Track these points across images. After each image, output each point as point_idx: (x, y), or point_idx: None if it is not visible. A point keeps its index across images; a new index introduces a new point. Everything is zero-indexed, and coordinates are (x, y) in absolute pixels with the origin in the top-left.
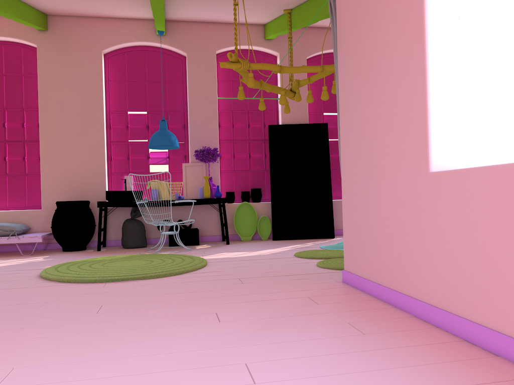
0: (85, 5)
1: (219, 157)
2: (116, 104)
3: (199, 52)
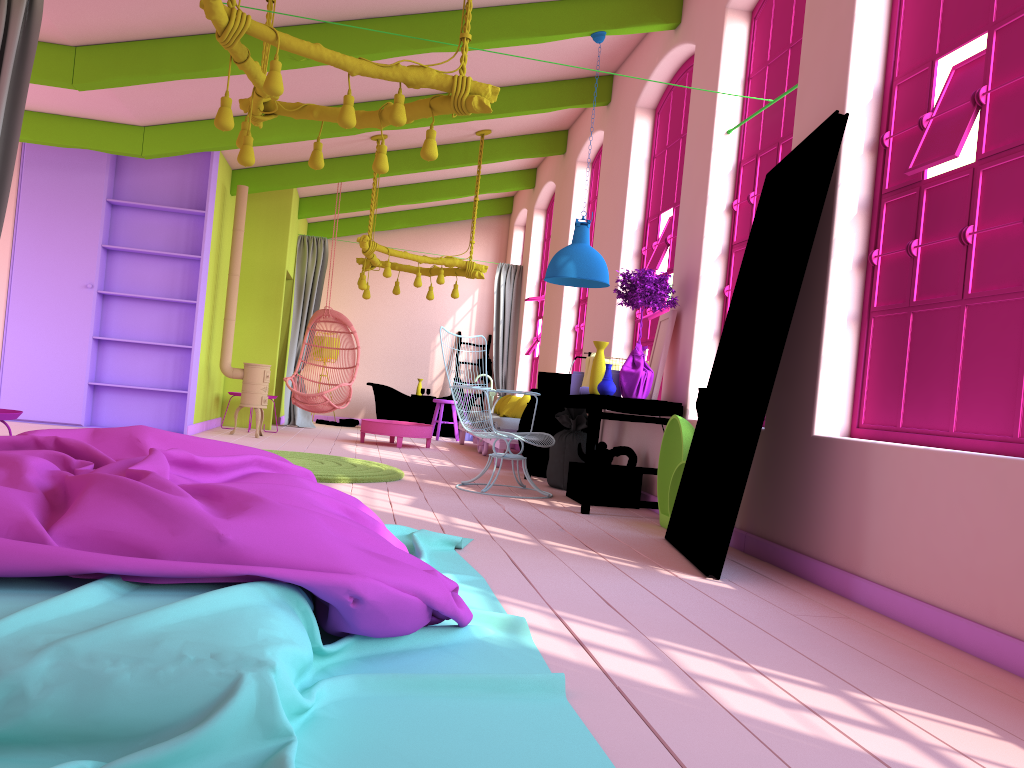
0: (502, 57)
1: (697, 294)
2: (654, 203)
3: (706, 29)
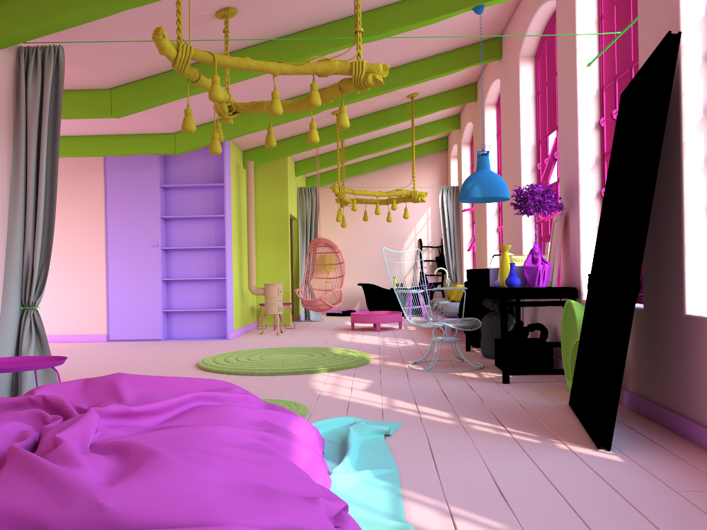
0: (412, 39)
1: (578, 198)
2: (542, 128)
3: None
